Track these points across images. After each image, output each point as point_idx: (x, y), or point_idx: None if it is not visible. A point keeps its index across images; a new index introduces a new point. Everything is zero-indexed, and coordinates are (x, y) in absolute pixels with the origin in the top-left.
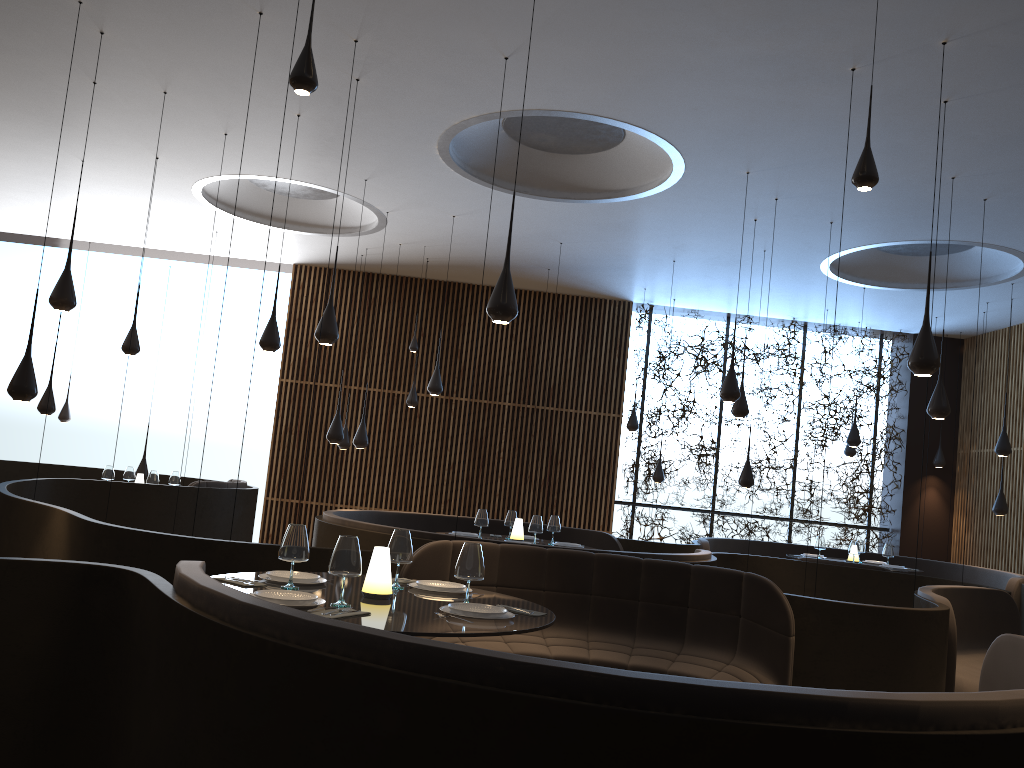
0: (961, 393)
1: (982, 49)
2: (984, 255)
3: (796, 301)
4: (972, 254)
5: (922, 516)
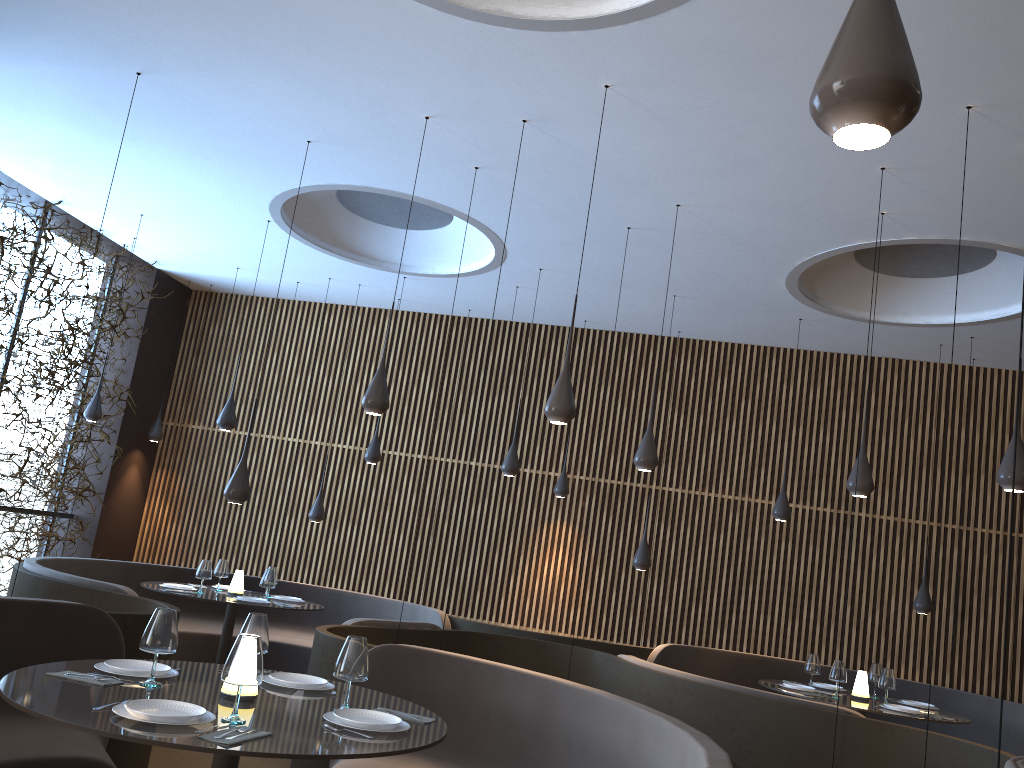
0: (180, 353)
1: (1012, 163)
2: (416, 242)
3: (136, 192)
4: (403, 235)
5: (122, 500)
